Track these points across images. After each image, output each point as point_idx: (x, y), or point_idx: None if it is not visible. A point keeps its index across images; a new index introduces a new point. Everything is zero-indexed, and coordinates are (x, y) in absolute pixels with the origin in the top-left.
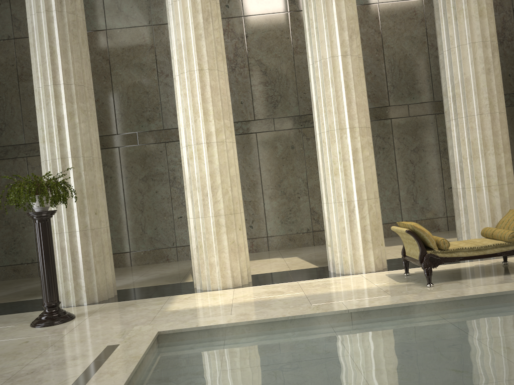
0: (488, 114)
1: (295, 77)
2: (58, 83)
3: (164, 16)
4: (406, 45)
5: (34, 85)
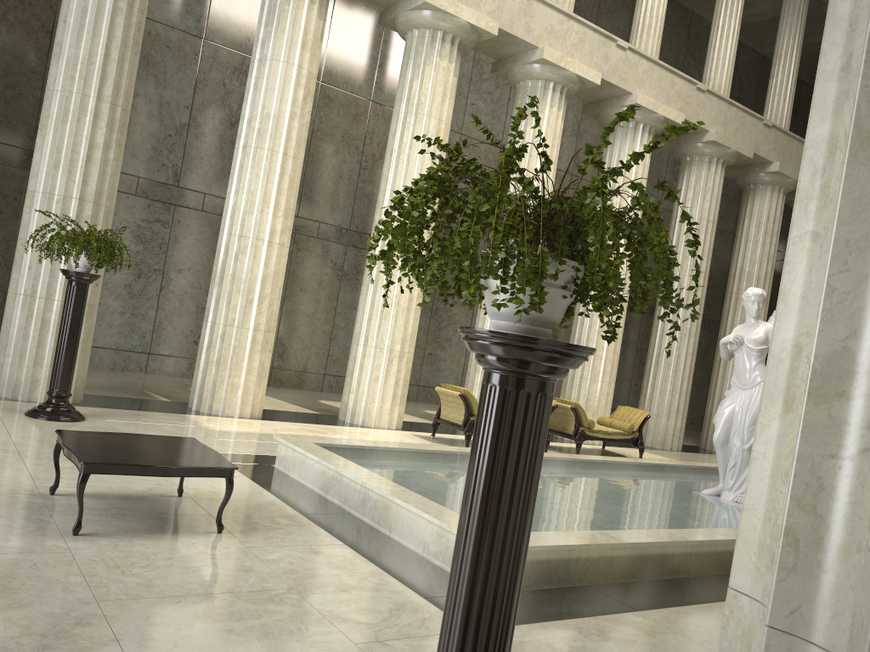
0: None
1: (305, 166)
2: (103, 99)
3: (158, 10)
4: None
5: (57, 83)
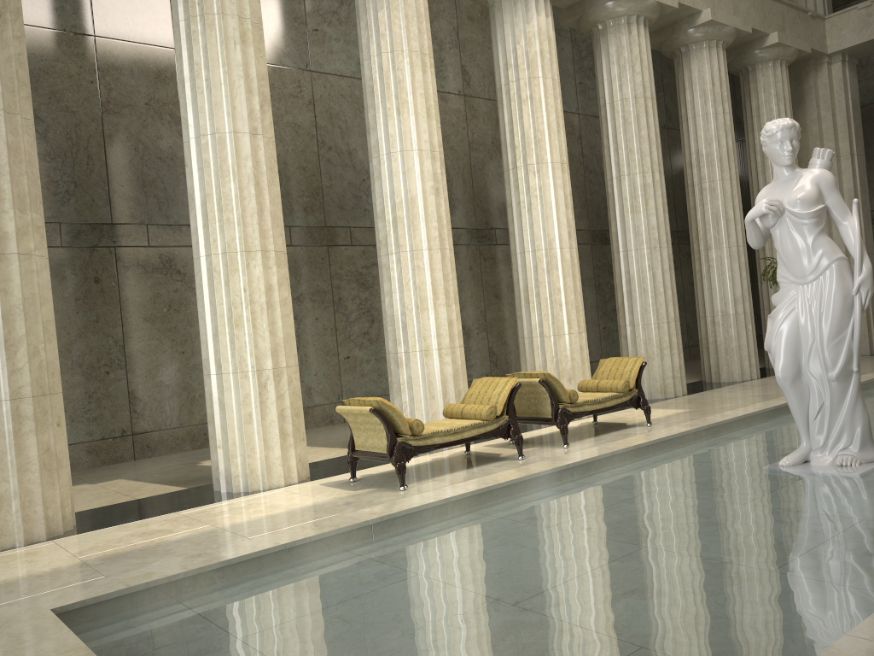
0: (438, 249)
1: (105, 154)
2: None
3: None
4: (287, 135)
5: None
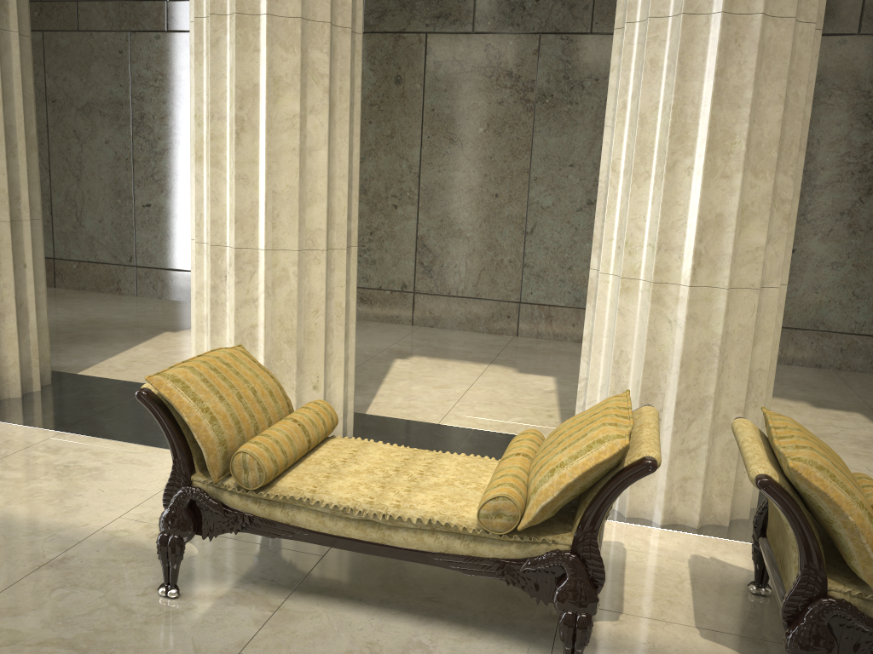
0: (716, 14)
1: None
2: None
3: None
4: None
5: None
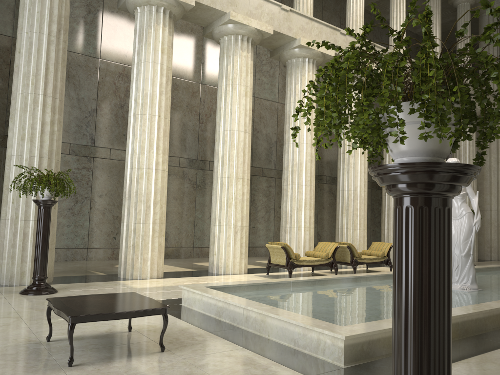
0: (308, 185)
1: None
2: (47, 95)
3: (71, 45)
4: None
5: (18, 89)
